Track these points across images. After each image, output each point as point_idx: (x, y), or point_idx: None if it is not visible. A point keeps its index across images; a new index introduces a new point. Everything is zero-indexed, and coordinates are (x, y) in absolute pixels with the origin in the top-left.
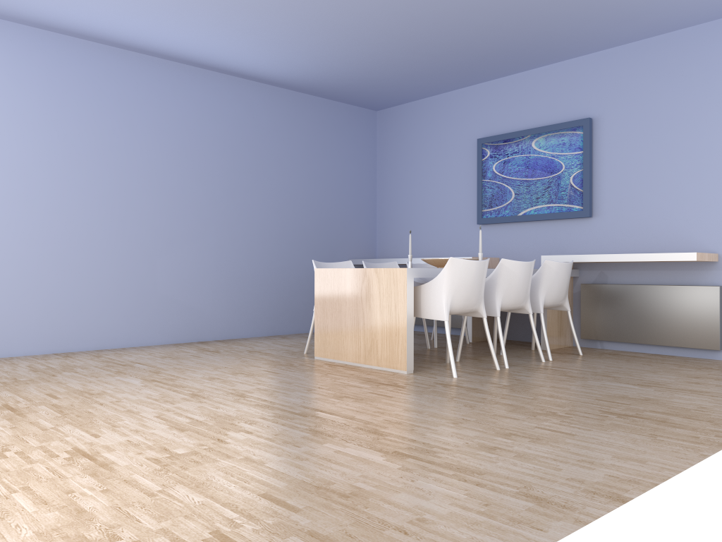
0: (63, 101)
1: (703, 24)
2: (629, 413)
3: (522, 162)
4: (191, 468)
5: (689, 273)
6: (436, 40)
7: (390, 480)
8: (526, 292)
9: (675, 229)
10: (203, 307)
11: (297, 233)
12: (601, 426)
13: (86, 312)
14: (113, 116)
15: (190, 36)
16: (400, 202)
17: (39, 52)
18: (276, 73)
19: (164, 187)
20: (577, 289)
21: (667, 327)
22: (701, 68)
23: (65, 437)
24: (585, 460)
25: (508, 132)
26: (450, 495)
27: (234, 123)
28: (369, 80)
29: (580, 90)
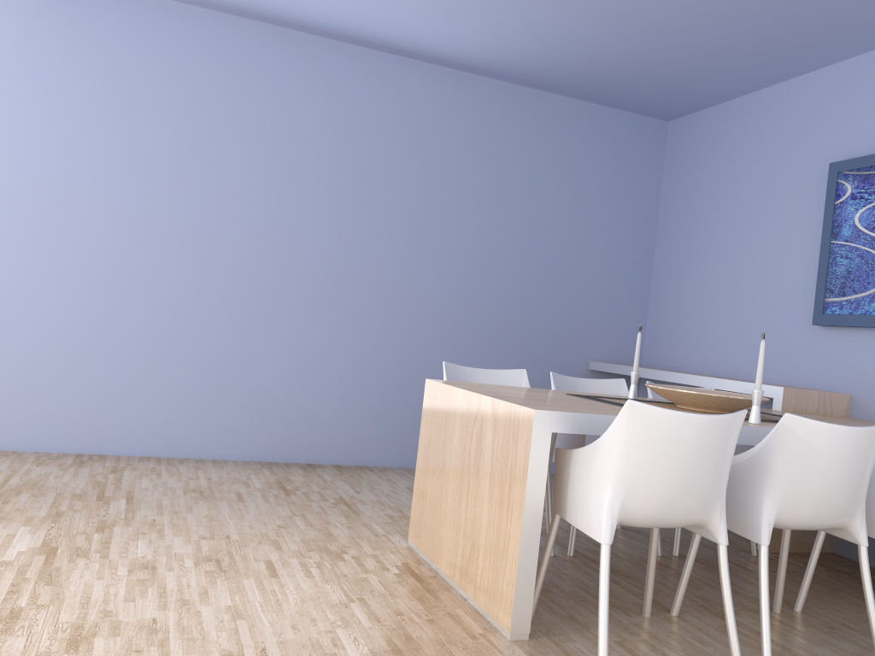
0: (134, 90)
1: None
2: None
3: None
4: None
5: None
6: None
7: None
8: (851, 496)
9: None
10: (323, 411)
11: (498, 311)
12: None
13: (135, 400)
14: (208, 114)
15: None
16: (688, 273)
17: (106, 19)
18: (473, 51)
19: (279, 224)
20: None
21: None
22: None
23: None
24: None
25: None
26: None
27: (406, 131)
28: (631, 58)
29: None
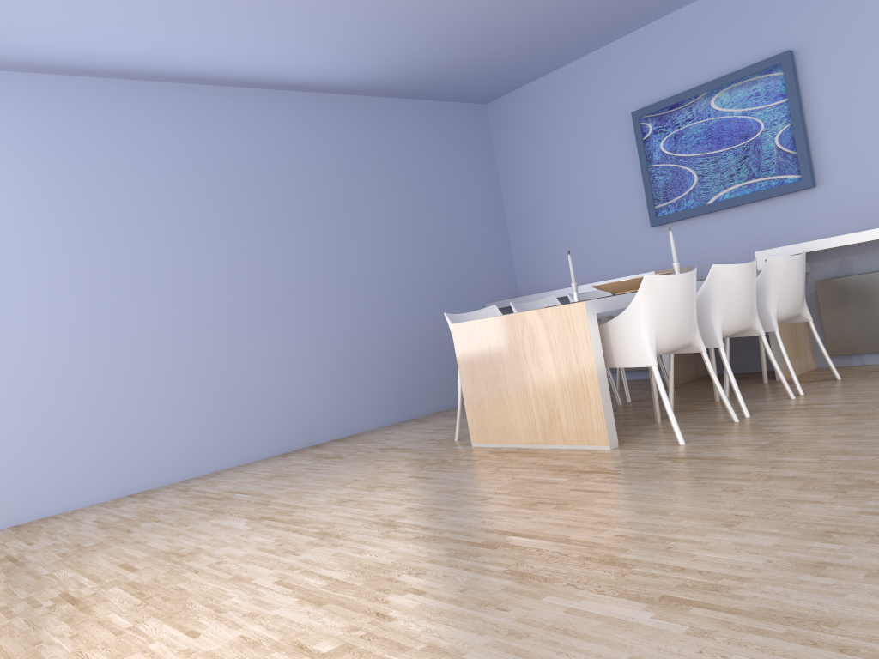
0: (80, 162)
1: None
2: None
3: (701, 131)
4: None
5: None
6: None
7: None
8: (752, 306)
9: None
10: (309, 400)
11: (412, 282)
12: None
13: (160, 434)
14: (148, 170)
15: (229, 44)
16: (539, 216)
17: (38, 104)
18: (350, 76)
19: (231, 252)
20: (810, 290)
21: None
22: None
23: (148, 645)
24: None
25: (673, 94)
26: None
27: (306, 152)
28: (473, 61)
29: (768, 16)
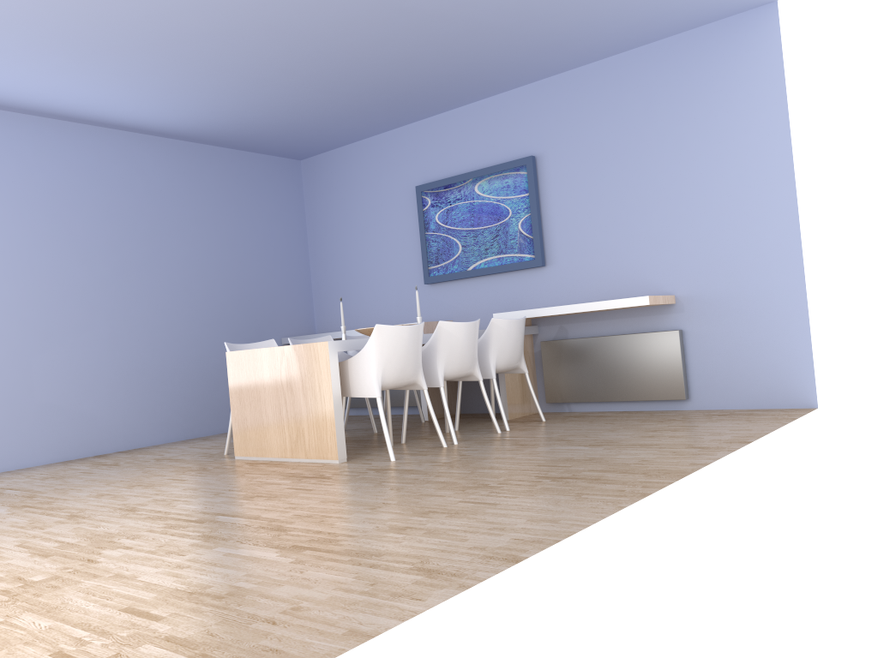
0: None
1: (636, 49)
2: (565, 476)
3: (467, 210)
4: (46, 594)
5: (649, 319)
6: (350, 77)
7: (277, 575)
8: (472, 356)
9: (630, 272)
10: (98, 412)
11: (213, 313)
12: (529, 492)
13: None
14: None
15: (49, 84)
16: (337, 265)
17: None
18: (167, 123)
19: (33, 270)
20: (538, 348)
21: (632, 380)
22: (639, 96)
23: None
24: (497, 527)
25: (449, 176)
26: (338, 581)
27: (120, 185)
28: (283, 125)
29: (520, 126)
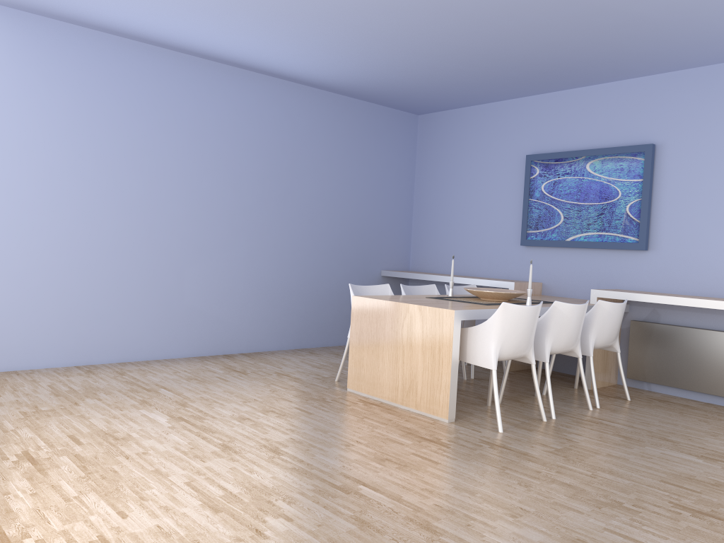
0: (95, 102)
1: None
2: (703, 509)
3: (574, 185)
4: None
5: None
6: (494, 54)
7: None
8: (577, 336)
9: None
10: (230, 319)
11: (329, 243)
12: (677, 532)
13: (110, 324)
14: (146, 118)
15: (231, 38)
16: (438, 213)
17: (72, 49)
18: (318, 76)
19: (196, 193)
20: (625, 325)
21: None
22: None
23: (89, 516)
24: None
25: (561, 150)
26: None
27: (271, 126)
28: (415, 87)
29: (644, 113)
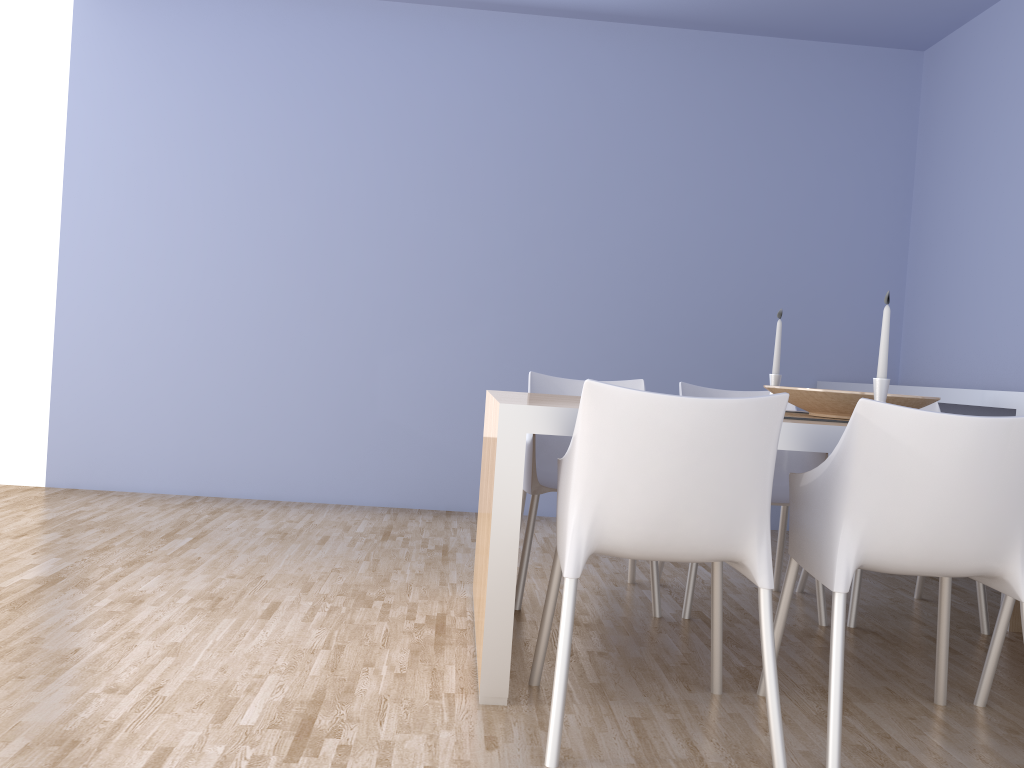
0: (236, 95)
1: None
2: None
3: None
4: None
5: None
6: None
7: None
8: (990, 525)
9: None
10: (463, 449)
11: (682, 321)
12: None
13: (253, 437)
14: (317, 112)
15: None
16: (948, 253)
17: (204, 22)
18: None
19: (401, 231)
20: None
21: None
22: None
23: None
24: None
25: None
26: None
27: (551, 106)
28: None
29: None
